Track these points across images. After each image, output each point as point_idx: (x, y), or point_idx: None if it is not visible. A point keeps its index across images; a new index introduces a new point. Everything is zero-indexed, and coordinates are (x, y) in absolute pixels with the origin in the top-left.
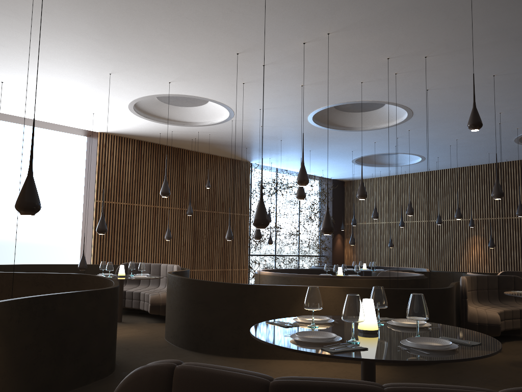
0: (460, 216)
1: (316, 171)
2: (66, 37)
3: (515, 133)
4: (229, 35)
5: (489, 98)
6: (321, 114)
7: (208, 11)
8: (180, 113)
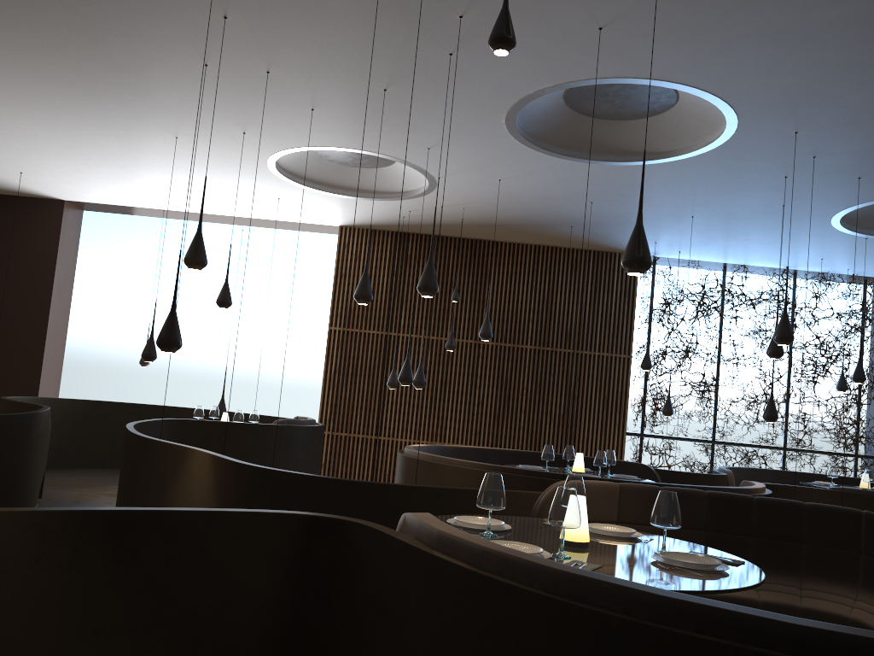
0: None
1: (814, 262)
2: (58, 102)
3: None
4: (143, 42)
5: None
6: (567, 135)
7: (59, 17)
8: (386, 179)
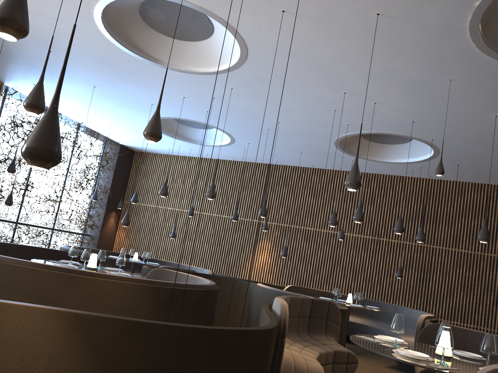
0: (265, 214)
1: (101, 126)
2: None
3: (341, 131)
4: None
5: (348, 60)
6: (118, 16)
7: None
8: None
